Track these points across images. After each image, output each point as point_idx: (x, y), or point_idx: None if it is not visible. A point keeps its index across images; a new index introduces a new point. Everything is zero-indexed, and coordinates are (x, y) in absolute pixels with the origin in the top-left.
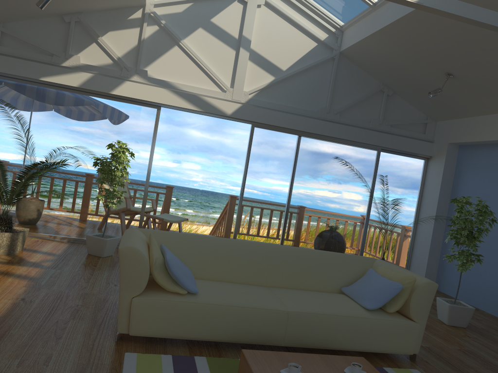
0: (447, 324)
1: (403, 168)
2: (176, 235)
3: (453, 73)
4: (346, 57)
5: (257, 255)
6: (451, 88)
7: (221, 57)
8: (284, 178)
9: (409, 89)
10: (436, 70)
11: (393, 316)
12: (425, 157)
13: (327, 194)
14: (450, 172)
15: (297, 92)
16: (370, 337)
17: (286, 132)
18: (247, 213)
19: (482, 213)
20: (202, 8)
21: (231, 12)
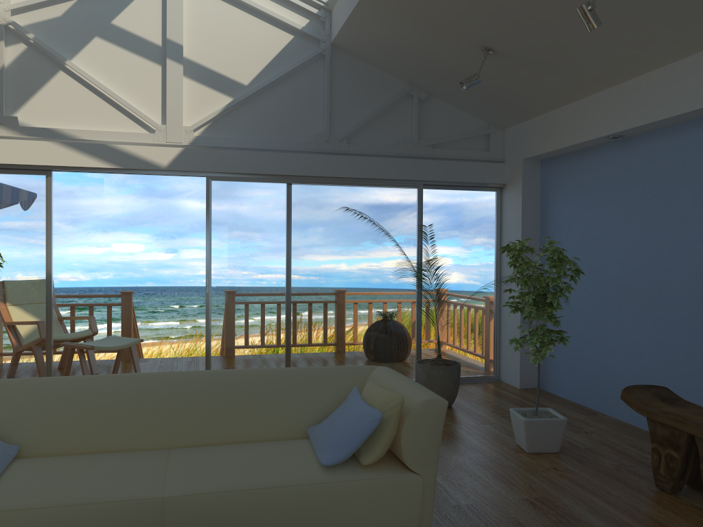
0: (527, 452)
1: (464, 208)
2: (0, 384)
3: (492, 45)
4: (342, 50)
5: (150, 396)
6: (499, 71)
7: (139, 78)
8: (274, 252)
9: (447, 84)
10: (467, 45)
11: (374, 470)
12: (495, 186)
13: (348, 268)
14: (534, 204)
15: (273, 116)
16: (330, 516)
17: (265, 181)
18: (222, 318)
19: (555, 262)
20: (94, 5)
21: (144, 5)
